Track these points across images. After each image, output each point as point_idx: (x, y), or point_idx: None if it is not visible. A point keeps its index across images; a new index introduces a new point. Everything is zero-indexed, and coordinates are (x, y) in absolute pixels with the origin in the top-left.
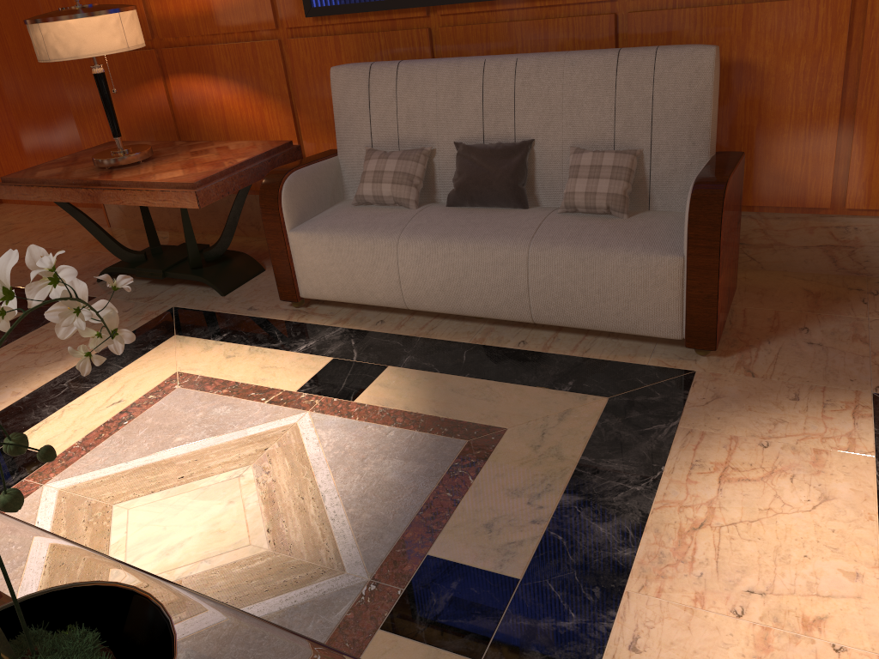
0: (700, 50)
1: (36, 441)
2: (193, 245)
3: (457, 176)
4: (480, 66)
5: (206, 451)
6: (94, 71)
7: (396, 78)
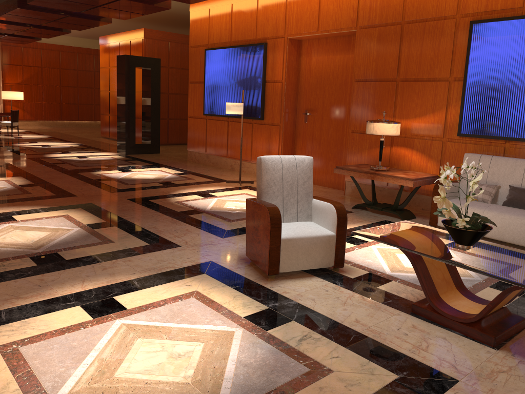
0: None
1: (360, 237)
2: (398, 201)
3: (508, 196)
4: (524, 162)
5: None
6: (381, 139)
7: (490, 160)
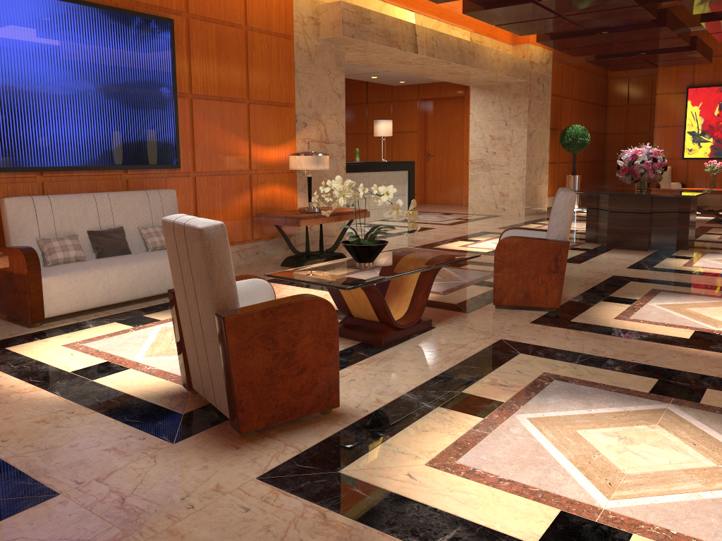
0: (172, 190)
1: (82, 366)
2: None
3: (99, 244)
4: (92, 196)
5: (158, 337)
6: None
7: (50, 202)
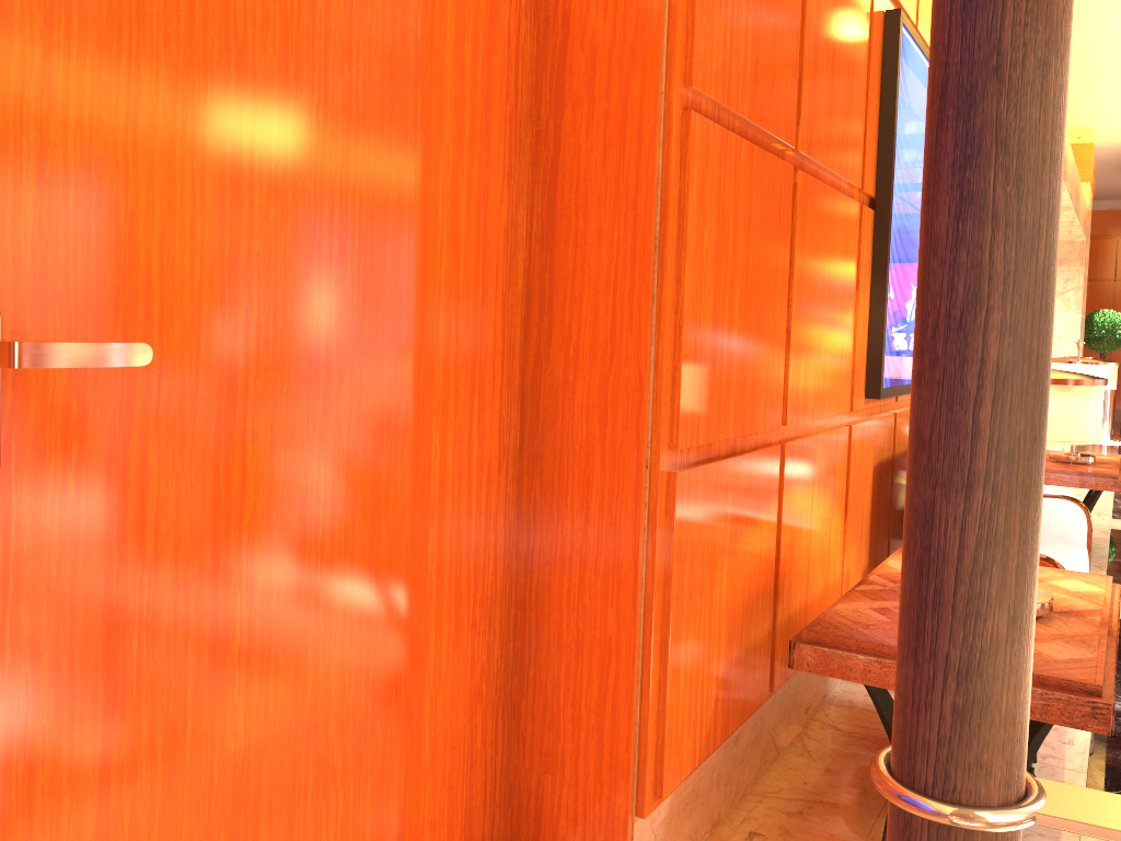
0: None
1: None
2: None
3: None
4: None
5: None
6: None
7: None
